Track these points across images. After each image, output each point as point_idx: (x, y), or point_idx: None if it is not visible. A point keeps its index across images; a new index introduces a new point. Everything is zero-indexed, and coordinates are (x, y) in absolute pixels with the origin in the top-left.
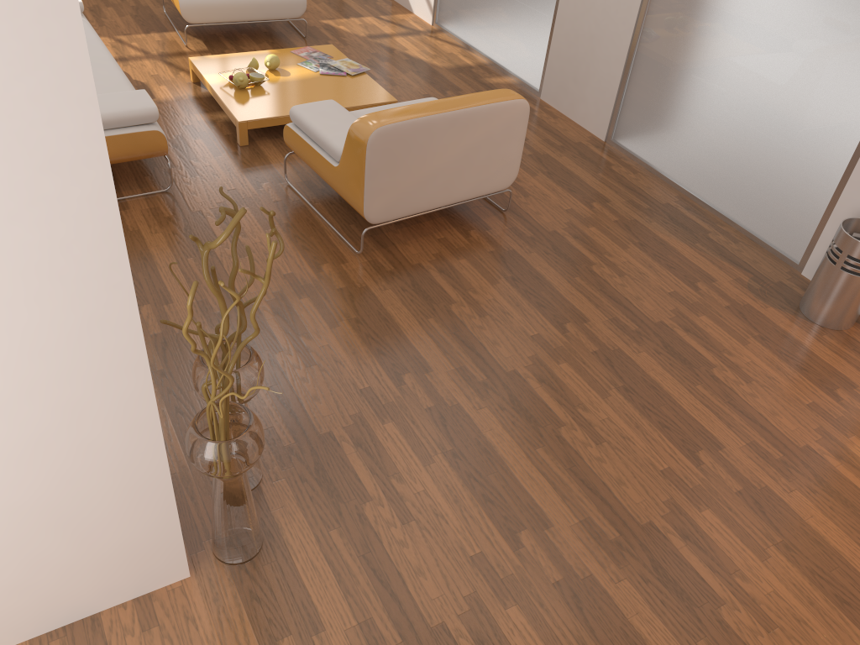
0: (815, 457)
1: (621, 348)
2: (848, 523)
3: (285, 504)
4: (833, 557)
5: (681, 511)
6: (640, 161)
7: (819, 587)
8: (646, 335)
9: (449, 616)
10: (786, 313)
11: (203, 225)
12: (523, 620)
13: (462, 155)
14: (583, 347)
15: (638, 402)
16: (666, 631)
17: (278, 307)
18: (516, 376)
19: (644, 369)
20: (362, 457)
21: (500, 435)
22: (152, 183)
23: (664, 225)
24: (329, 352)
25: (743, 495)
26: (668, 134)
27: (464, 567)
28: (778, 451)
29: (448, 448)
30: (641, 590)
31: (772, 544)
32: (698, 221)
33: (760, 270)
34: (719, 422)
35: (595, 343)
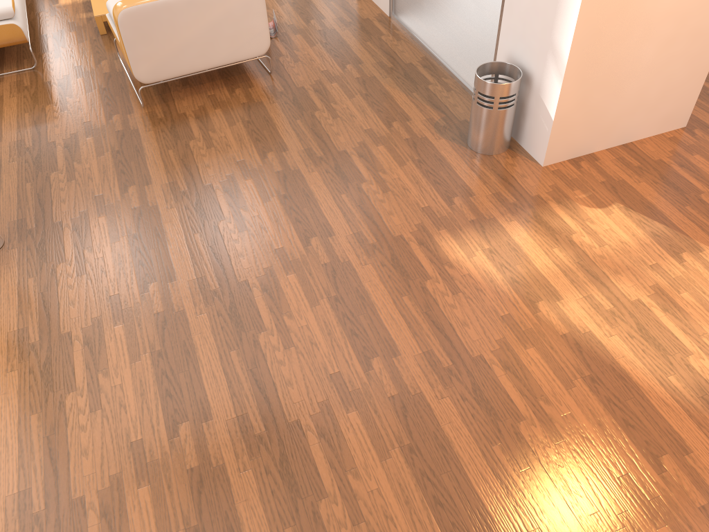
0: (402, 243)
1: (299, 169)
2: (395, 286)
3: (10, 262)
4: (367, 307)
5: (273, 274)
6: (407, 31)
7: (342, 324)
8: (326, 160)
9: (76, 328)
10: (453, 143)
11: (47, 91)
12: (122, 333)
13: (209, 29)
14: (271, 168)
15: (289, 205)
16: (213, 344)
17: (69, 144)
18: (209, 187)
19: (309, 183)
20: (73, 236)
21: (174, 225)
22: (26, 64)
23: (396, 80)
24: (87, 172)
25: (327, 266)
26: (418, 6)
27: (102, 302)
28: (375, 238)
29: (134, 232)
30: (212, 320)
31: (326, 297)
32: (427, 75)
33: (454, 111)
34: (342, 219)
35: (282, 166)
